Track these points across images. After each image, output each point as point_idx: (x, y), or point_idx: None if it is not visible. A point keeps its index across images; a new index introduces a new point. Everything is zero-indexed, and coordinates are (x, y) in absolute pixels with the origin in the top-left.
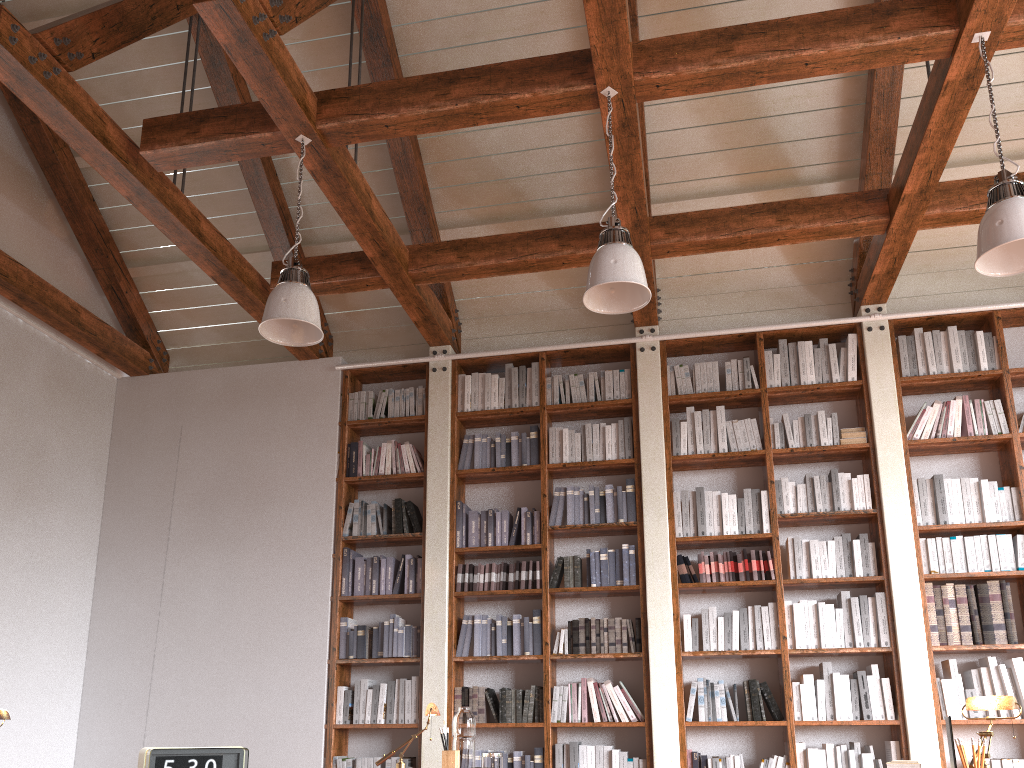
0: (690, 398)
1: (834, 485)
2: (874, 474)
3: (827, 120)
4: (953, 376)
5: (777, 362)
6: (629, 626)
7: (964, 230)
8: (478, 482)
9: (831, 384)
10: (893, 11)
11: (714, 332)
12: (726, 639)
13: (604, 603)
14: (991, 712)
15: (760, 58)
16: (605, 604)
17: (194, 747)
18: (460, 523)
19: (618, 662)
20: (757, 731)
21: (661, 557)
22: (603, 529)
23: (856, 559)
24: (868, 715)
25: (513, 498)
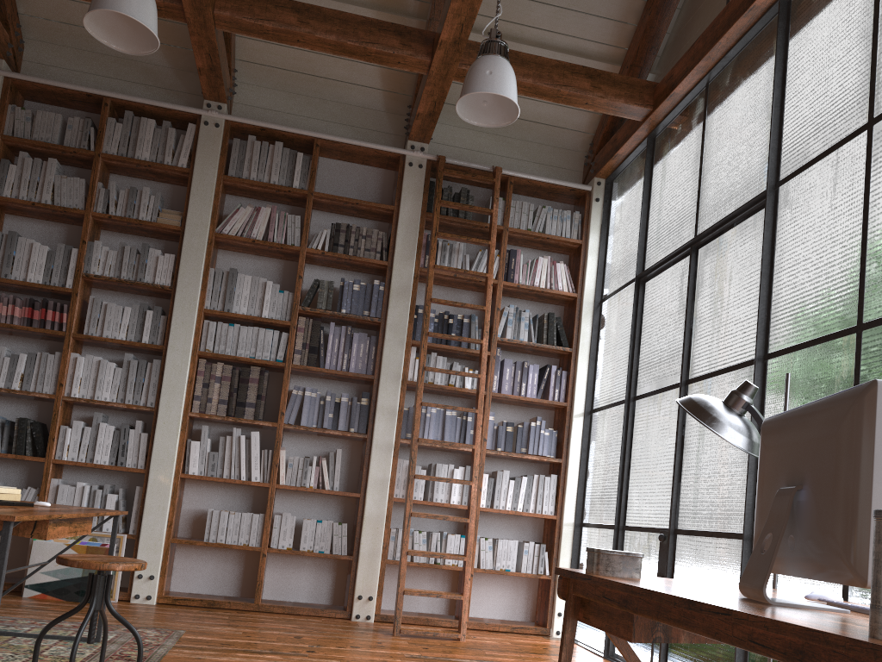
0: (24, 143)
1: (142, 258)
2: (179, 256)
3: None
4: (268, 186)
5: (118, 131)
6: None
7: (312, 59)
8: None
9: (161, 165)
10: None
11: (59, 83)
12: (8, 378)
13: None
14: (226, 473)
15: None
16: None
17: None
18: None
19: None
20: (33, 466)
21: None
22: None
23: (146, 327)
24: (122, 462)
25: None
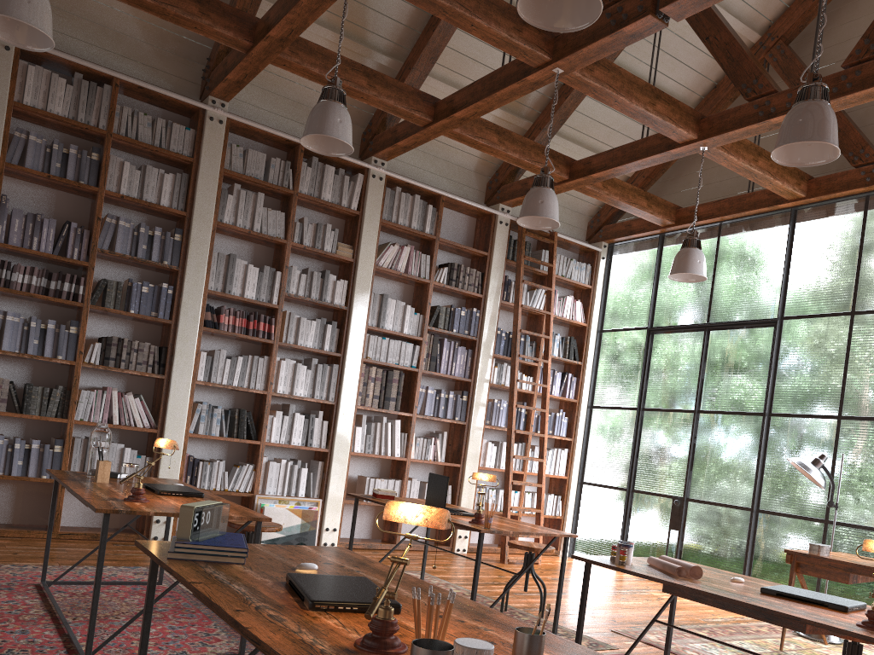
0: (240, 177)
1: (326, 282)
2: (352, 282)
3: (403, 10)
4: (411, 230)
5: (309, 174)
6: (156, 352)
7: None
8: (19, 178)
9: (340, 207)
10: (526, 23)
11: (272, 131)
12: (230, 377)
13: (129, 325)
14: (376, 450)
15: (453, 5)
16: (129, 326)
17: (208, 504)
18: (3, 218)
19: (133, 376)
20: (231, 444)
21: (195, 303)
22: (146, 265)
23: (327, 338)
24: (311, 444)
25: (54, 206)
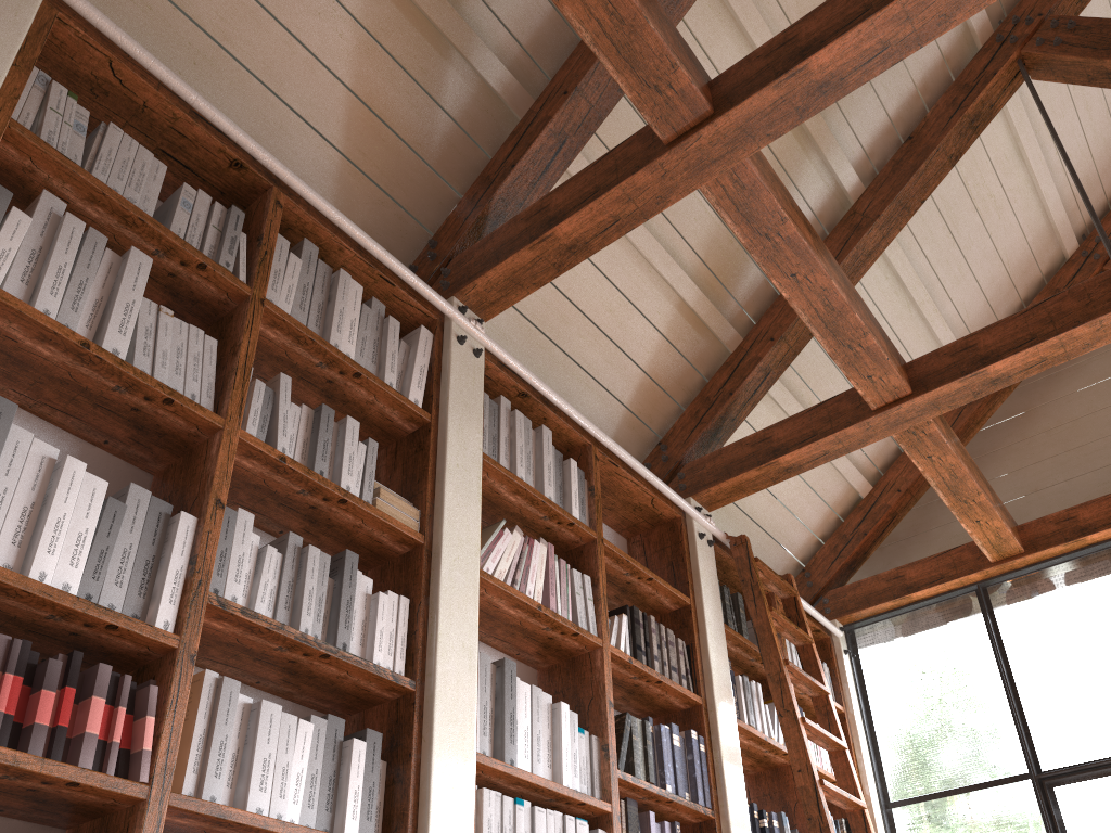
0: (72, 176)
1: (347, 589)
2: (424, 604)
3: None
4: (546, 502)
5: (294, 272)
6: None
7: (569, 317)
8: None
9: (383, 384)
10: None
11: (200, 98)
12: None
13: None
14: None
15: None
16: None
17: None
18: None
19: None
20: None
21: None
22: None
23: (353, 792)
24: None
25: None
